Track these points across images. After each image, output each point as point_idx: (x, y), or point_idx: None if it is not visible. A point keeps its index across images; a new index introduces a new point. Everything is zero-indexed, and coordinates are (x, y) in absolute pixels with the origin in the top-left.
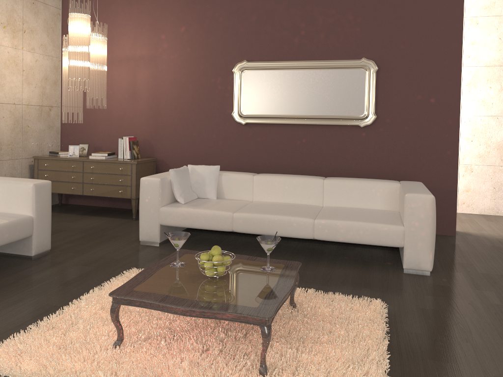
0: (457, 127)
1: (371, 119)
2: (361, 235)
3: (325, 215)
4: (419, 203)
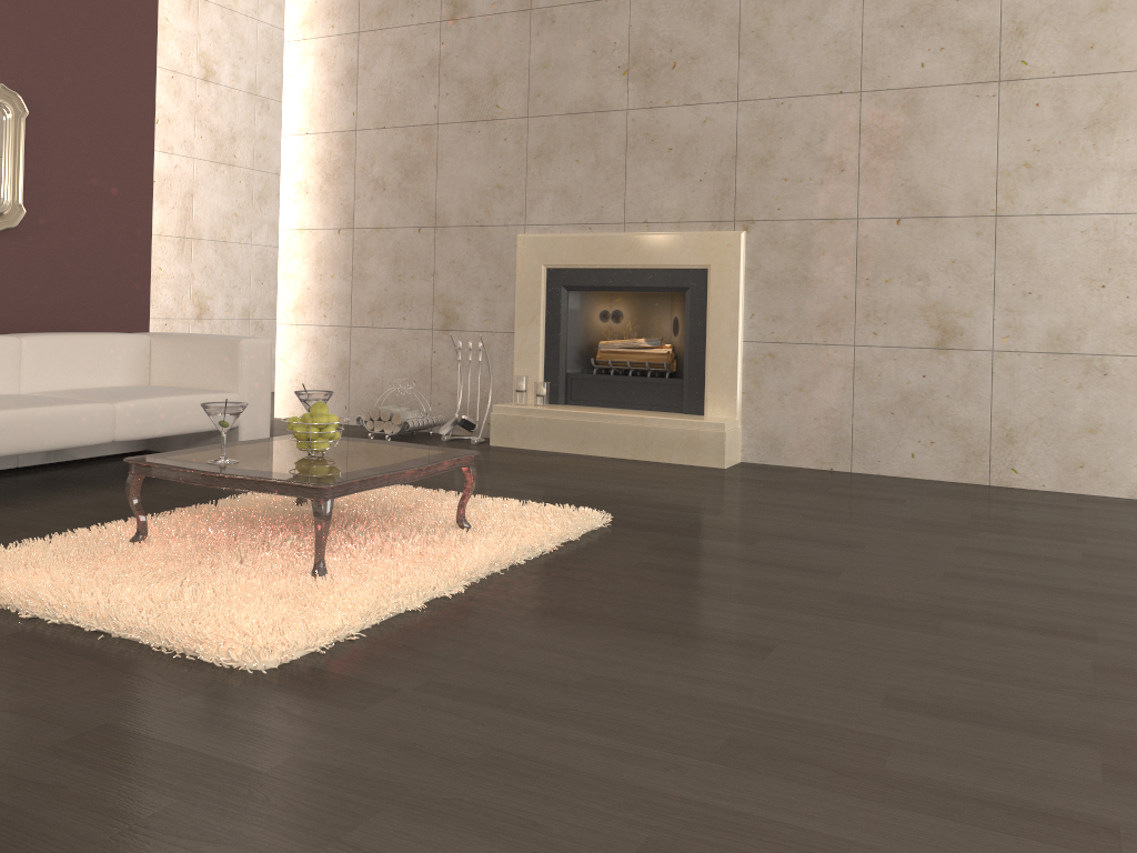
0: (149, 242)
1: (16, 215)
2: (189, 418)
3: (105, 397)
4: (259, 353)
